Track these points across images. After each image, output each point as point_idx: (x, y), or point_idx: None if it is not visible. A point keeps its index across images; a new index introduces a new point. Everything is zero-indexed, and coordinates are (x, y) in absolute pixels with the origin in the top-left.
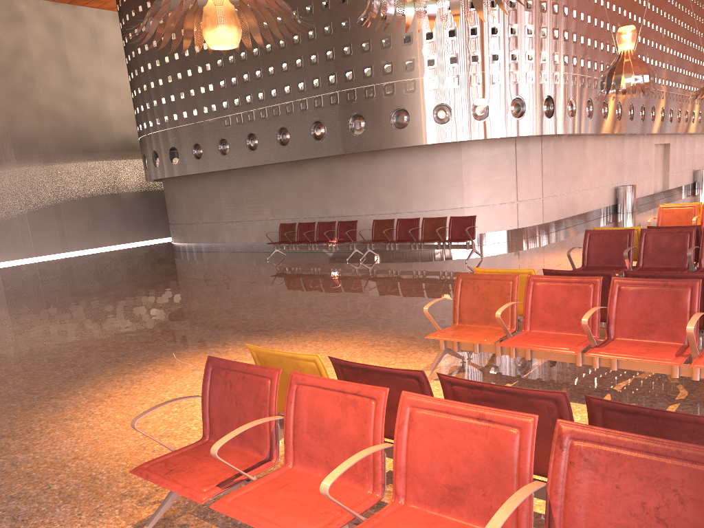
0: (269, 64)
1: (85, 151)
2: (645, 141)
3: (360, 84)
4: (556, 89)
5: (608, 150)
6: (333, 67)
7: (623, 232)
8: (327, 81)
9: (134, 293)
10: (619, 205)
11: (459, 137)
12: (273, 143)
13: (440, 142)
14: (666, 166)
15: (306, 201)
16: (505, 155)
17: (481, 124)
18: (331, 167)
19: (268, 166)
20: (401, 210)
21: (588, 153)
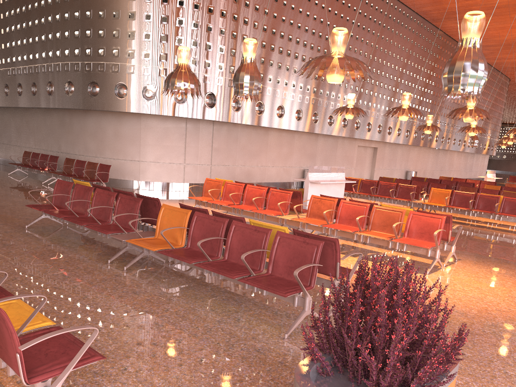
0: (29, 36)
1: None
2: (346, 142)
3: (72, 60)
4: (219, 88)
5: (297, 141)
6: (59, 45)
7: (69, 184)
8: (56, 54)
9: None
10: (304, 183)
11: (132, 110)
12: (29, 92)
13: (118, 111)
14: (373, 163)
15: (51, 138)
16: (176, 129)
17: (149, 103)
18: (63, 116)
19: (34, 109)
20: (98, 155)
21: (271, 141)
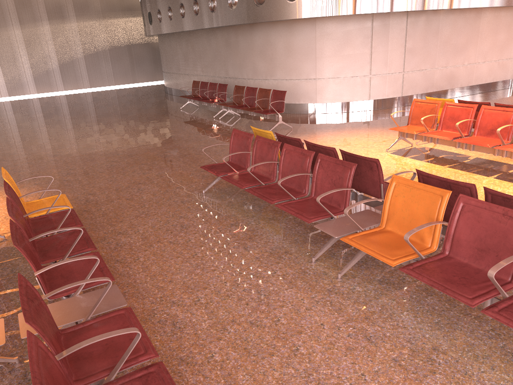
0: None
1: (126, 10)
2: None
3: None
4: None
5: None
6: None
7: (248, 136)
8: None
9: (49, 131)
10: None
11: (305, 14)
12: (192, 13)
13: (289, 19)
14: None
15: (217, 62)
16: (360, 31)
17: (326, 1)
18: (228, 35)
19: (198, 31)
20: (269, 77)
21: (483, 26)
